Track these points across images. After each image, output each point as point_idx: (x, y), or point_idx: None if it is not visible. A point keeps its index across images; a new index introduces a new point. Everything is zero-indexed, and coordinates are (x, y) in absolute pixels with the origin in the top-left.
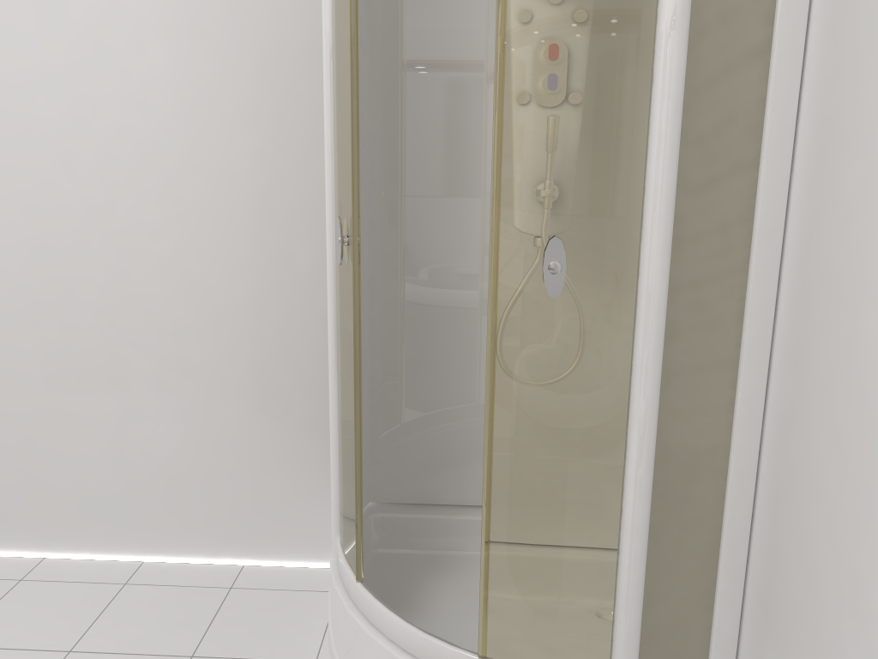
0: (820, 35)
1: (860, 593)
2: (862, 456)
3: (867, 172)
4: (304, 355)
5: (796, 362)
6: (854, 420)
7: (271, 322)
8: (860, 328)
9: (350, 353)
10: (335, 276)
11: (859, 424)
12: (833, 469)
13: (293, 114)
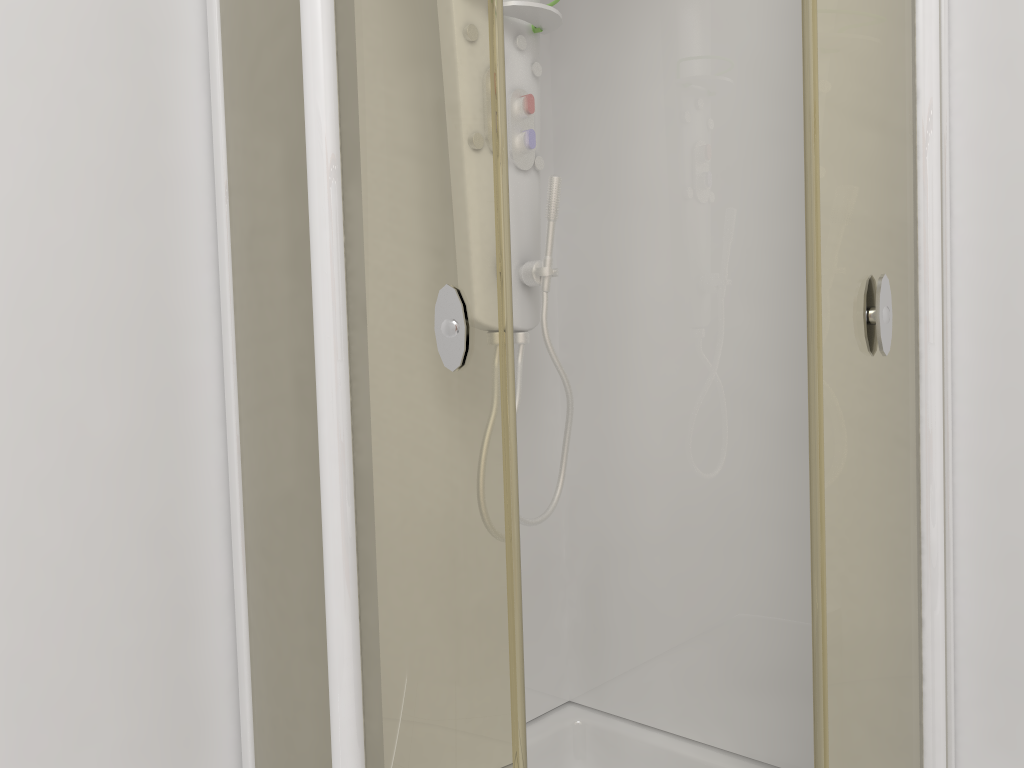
0: (977, 81)
1: None
2: None
3: None
4: (116, 613)
5: (1016, 401)
6: None
7: (42, 559)
8: None
9: (478, 530)
10: (349, 411)
11: None
12: None
13: (81, 135)
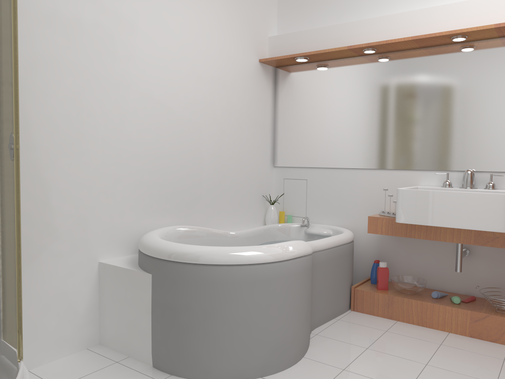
0: None
1: (49, 227)
2: (40, 191)
3: (21, 113)
4: None
5: None
6: (33, 184)
7: None
8: (29, 158)
9: None
10: None
11: (36, 184)
12: (26, 202)
13: None
